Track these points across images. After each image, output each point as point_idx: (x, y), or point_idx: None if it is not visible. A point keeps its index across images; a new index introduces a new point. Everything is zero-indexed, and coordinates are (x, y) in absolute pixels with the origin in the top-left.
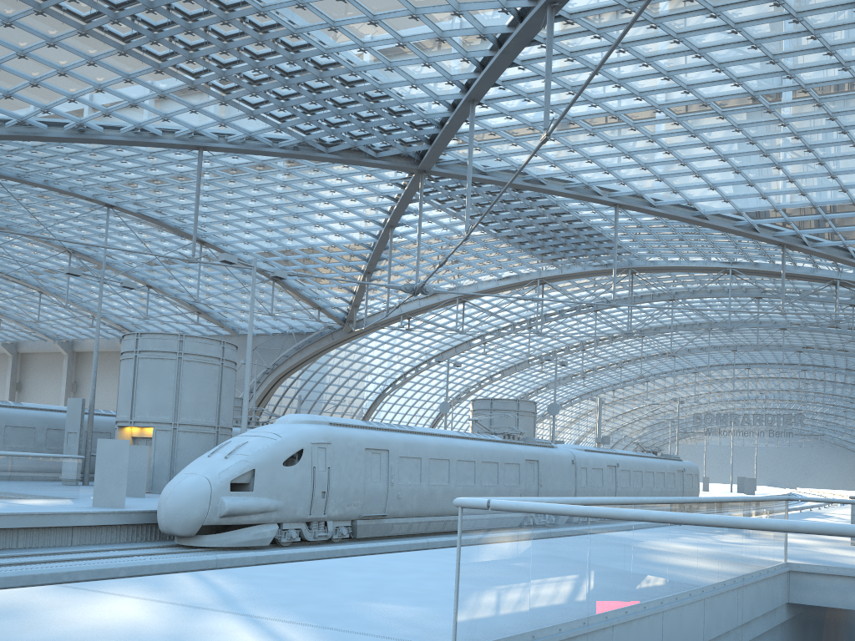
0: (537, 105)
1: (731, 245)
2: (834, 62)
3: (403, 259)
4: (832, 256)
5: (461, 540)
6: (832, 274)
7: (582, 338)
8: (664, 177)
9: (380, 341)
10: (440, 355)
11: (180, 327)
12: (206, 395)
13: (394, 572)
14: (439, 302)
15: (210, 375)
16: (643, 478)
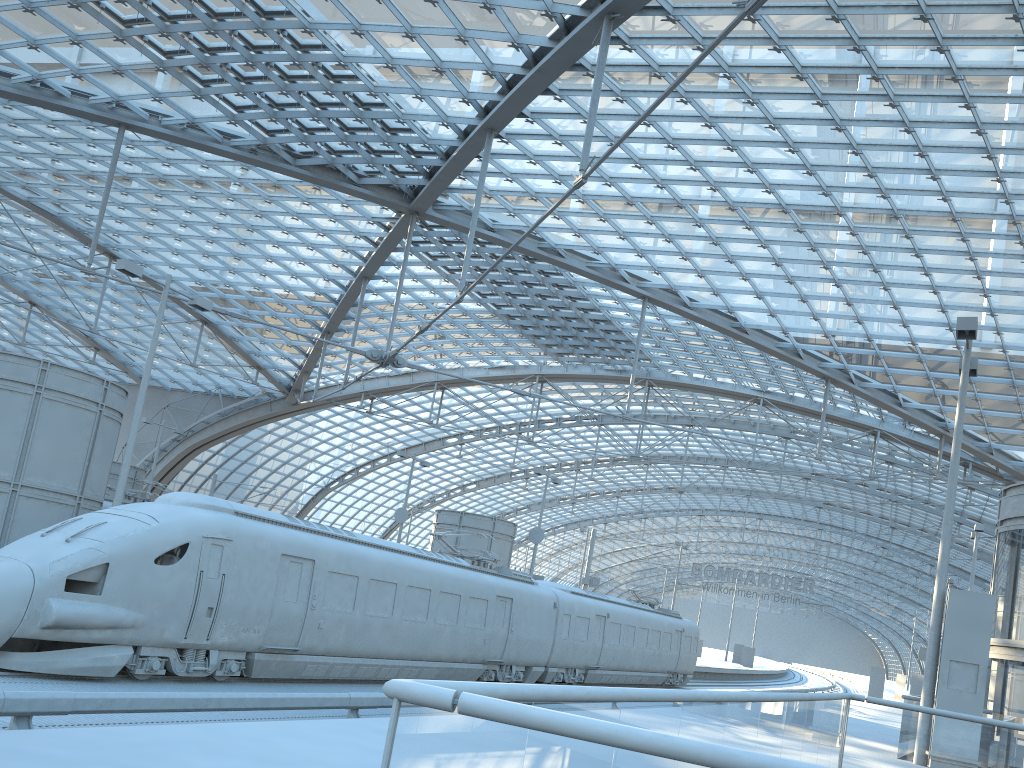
0: (569, 153)
1: (767, 370)
2: (923, 167)
3: (375, 323)
4: (879, 401)
5: (389, 767)
6: (874, 422)
7: (578, 455)
8: (706, 273)
9: (332, 422)
10: (405, 450)
11: (69, 364)
12: (70, 451)
13: (278, 761)
14: (413, 384)
15: (81, 424)
16: (635, 635)
